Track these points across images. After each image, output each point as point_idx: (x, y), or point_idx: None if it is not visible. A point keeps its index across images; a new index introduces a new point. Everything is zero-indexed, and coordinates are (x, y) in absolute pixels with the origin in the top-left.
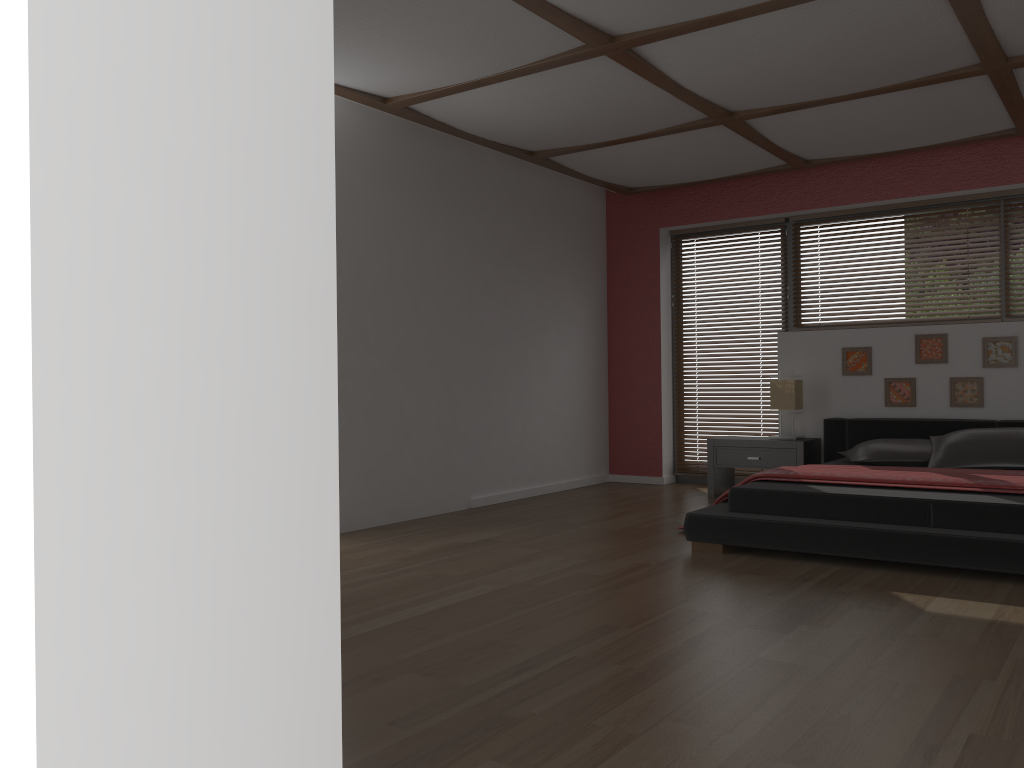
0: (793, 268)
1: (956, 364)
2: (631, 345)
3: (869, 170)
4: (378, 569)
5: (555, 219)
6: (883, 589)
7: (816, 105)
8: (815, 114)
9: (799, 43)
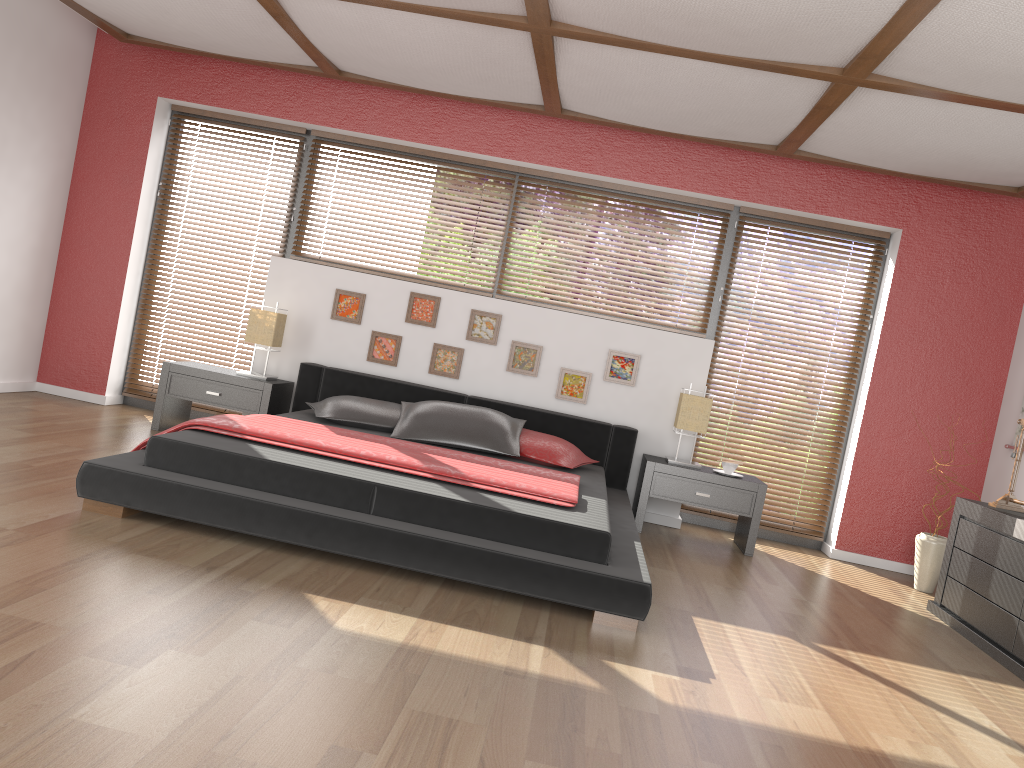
0: (305, 188)
1: (443, 331)
2: (95, 230)
3: (403, 104)
4: None
5: (11, 38)
6: (298, 589)
7: (354, 1)
8: (352, 13)
9: None
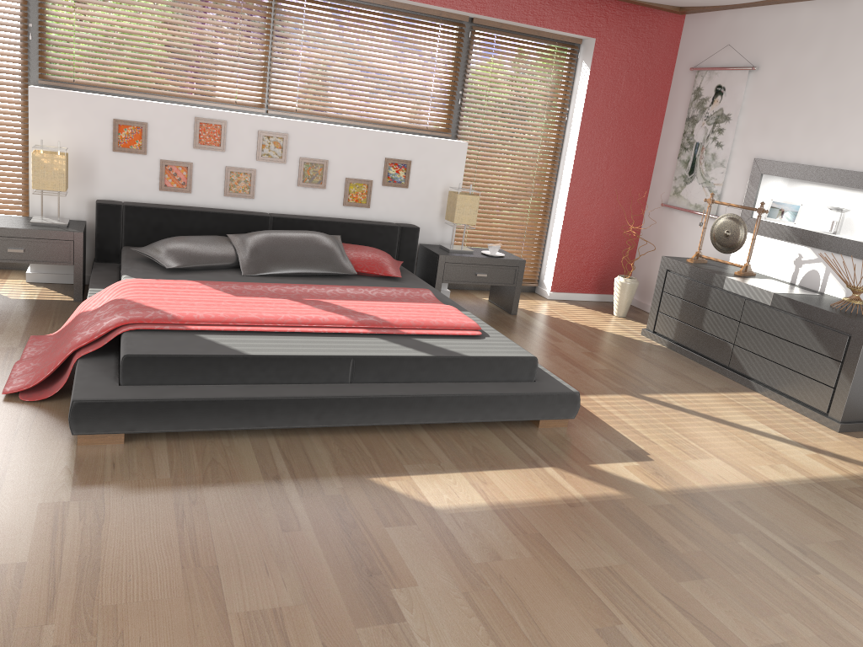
0: (38, 1)
1: (233, 154)
2: None
3: None
4: None
5: None
6: (360, 476)
7: None
8: None
9: None
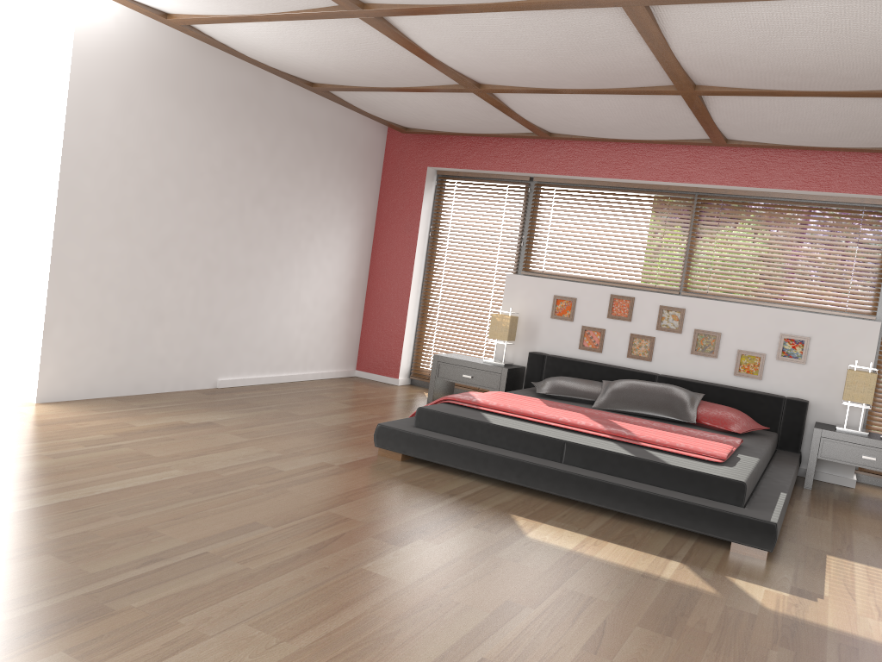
0: (530, 221)
1: (637, 323)
2: (390, 263)
3: (600, 150)
4: (91, 442)
5: (335, 144)
6: (507, 511)
7: (548, 92)
8: (548, 99)
9: (522, 42)
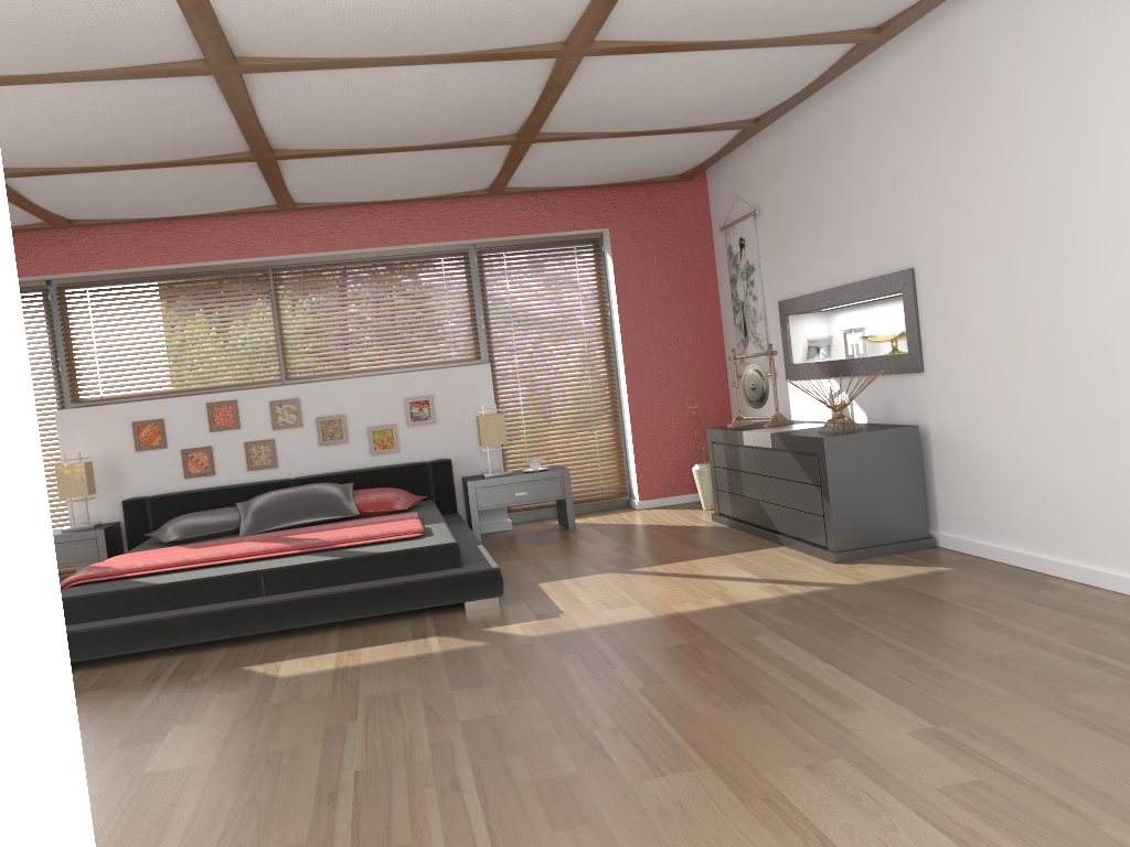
0: (63, 337)
1: (249, 429)
2: None
3: (139, 234)
4: None
5: None
6: (234, 667)
7: (87, 171)
8: (85, 179)
9: (76, 116)
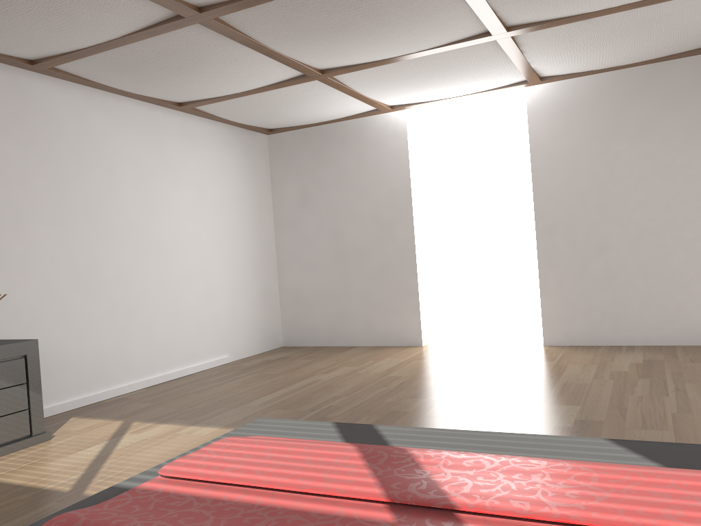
0: None
1: None
2: None
3: None
4: None
5: None
6: None
7: None
8: None
9: None
